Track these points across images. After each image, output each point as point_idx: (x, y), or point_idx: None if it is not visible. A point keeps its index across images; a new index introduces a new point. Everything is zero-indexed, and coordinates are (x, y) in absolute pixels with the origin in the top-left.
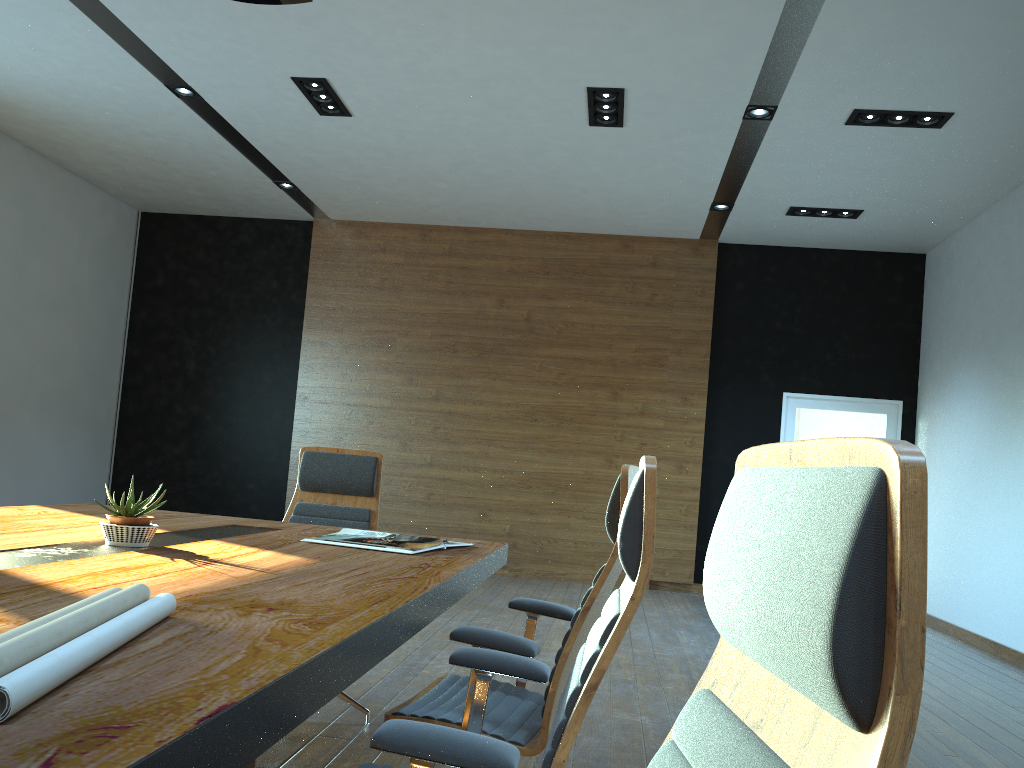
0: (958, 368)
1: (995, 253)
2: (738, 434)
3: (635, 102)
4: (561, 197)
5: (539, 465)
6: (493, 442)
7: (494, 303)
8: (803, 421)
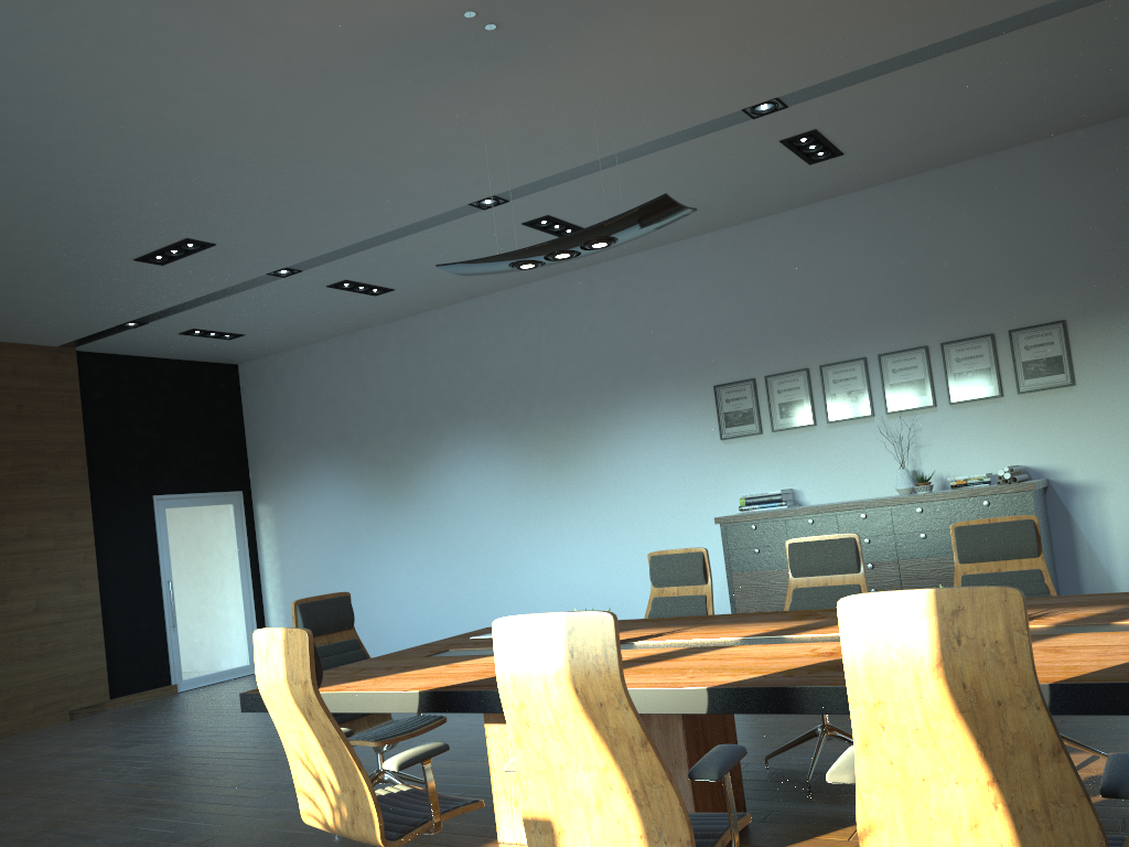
0: (311, 461)
1: (344, 375)
2: (122, 542)
3: (206, 253)
4: None
5: None
6: None
7: None
8: (172, 520)
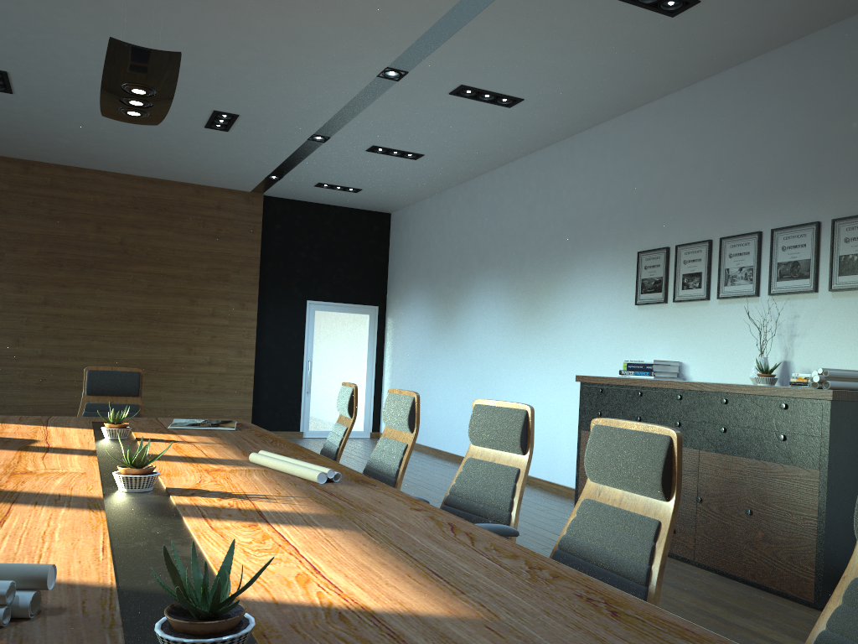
0: (413, 289)
1: (435, 224)
2: (278, 328)
3: (243, 122)
4: (159, 159)
5: (135, 354)
6: (96, 337)
7: (93, 229)
8: (319, 319)
